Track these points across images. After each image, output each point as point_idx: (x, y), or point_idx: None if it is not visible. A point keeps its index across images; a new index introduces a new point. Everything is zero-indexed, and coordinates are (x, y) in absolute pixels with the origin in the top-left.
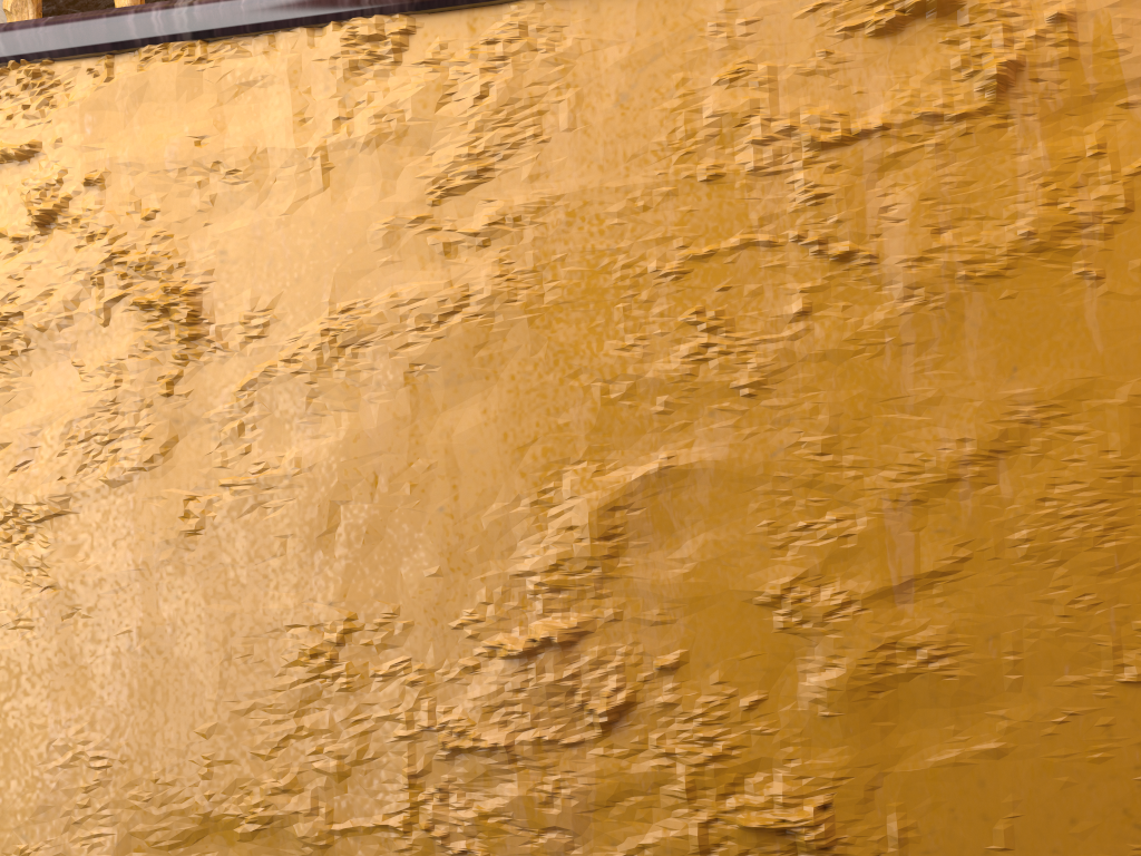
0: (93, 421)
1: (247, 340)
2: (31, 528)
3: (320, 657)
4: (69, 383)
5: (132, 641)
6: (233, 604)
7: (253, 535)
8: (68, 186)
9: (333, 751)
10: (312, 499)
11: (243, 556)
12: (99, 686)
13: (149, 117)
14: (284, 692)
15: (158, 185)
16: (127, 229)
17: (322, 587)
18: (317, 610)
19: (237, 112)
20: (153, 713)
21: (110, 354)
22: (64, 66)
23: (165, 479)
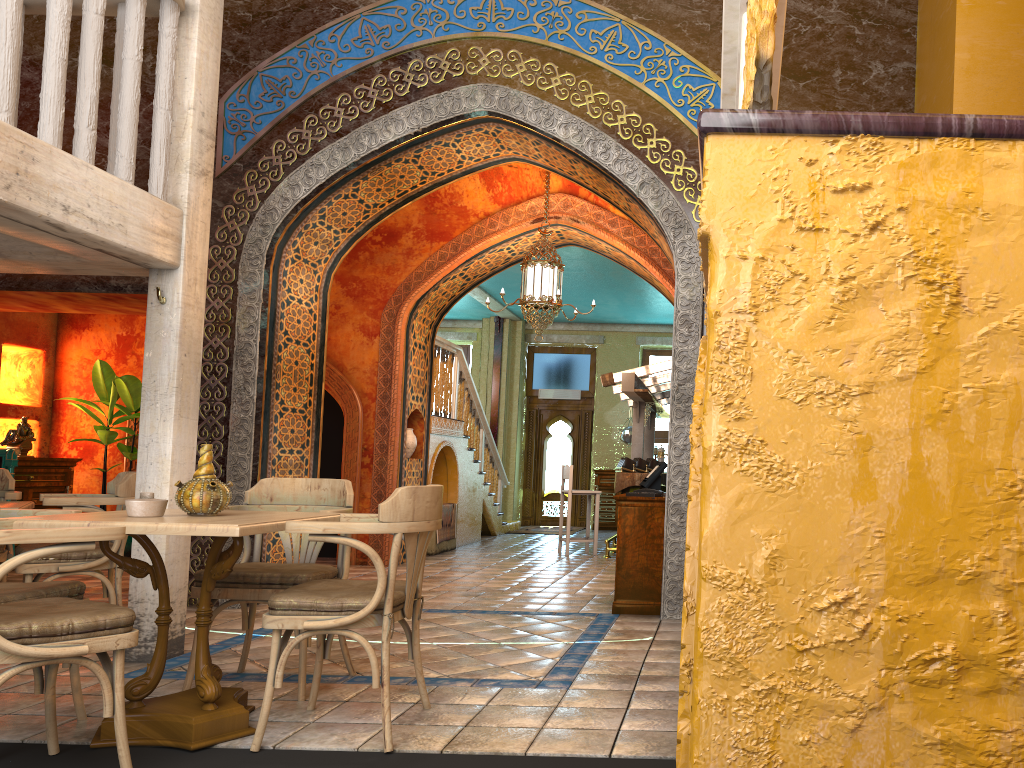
0: (891, 343)
1: (985, 308)
2: (848, 399)
3: (1013, 487)
4: (877, 320)
5: (903, 468)
6: (964, 453)
7: (980, 416)
8: (886, 209)
9: (1017, 539)
10: (1016, 400)
11: (972, 427)
12: (881, 491)
13: (936, 176)
14: (991, 505)
15: (940, 215)
16: (920, 237)
17: (1017, 449)
18: (1013, 461)
19: (989, 181)
20: (912, 510)
21: (904, 307)
22: (890, 141)
23: (930, 380)
